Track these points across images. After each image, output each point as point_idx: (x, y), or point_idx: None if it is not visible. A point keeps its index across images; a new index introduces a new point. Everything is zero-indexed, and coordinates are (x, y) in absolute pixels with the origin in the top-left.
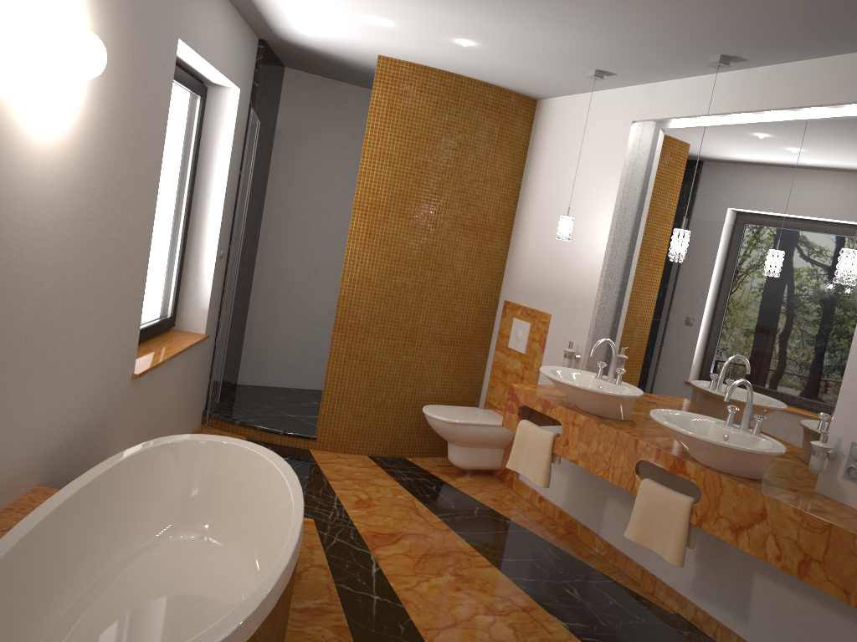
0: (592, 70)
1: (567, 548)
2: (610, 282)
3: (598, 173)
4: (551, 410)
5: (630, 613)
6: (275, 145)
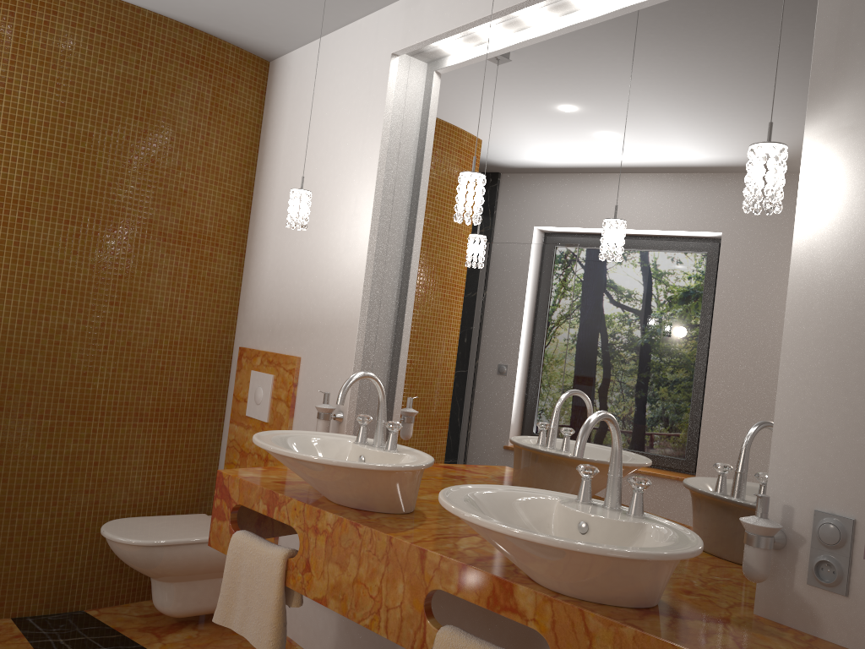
0: None
1: None
2: (381, 299)
3: (352, 138)
4: (280, 509)
5: None
6: None
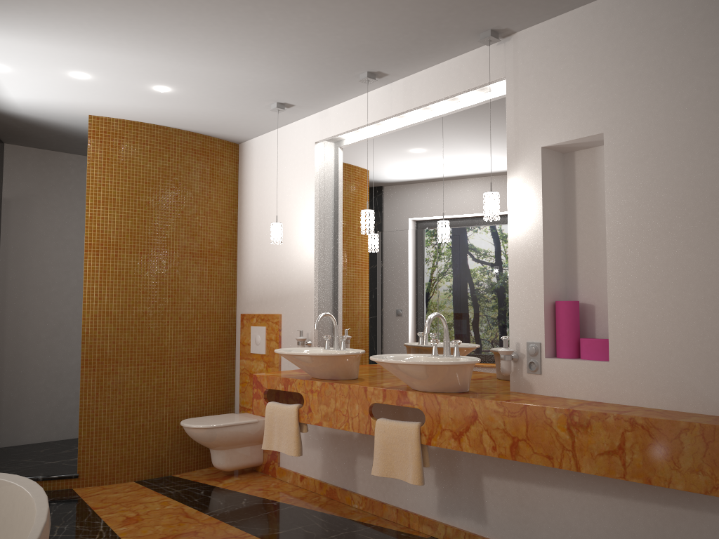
0: (274, 103)
1: (331, 511)
2: (324, 276)
3: (297, 189)
4: (291, 386)
5: None
6: (4, 213)
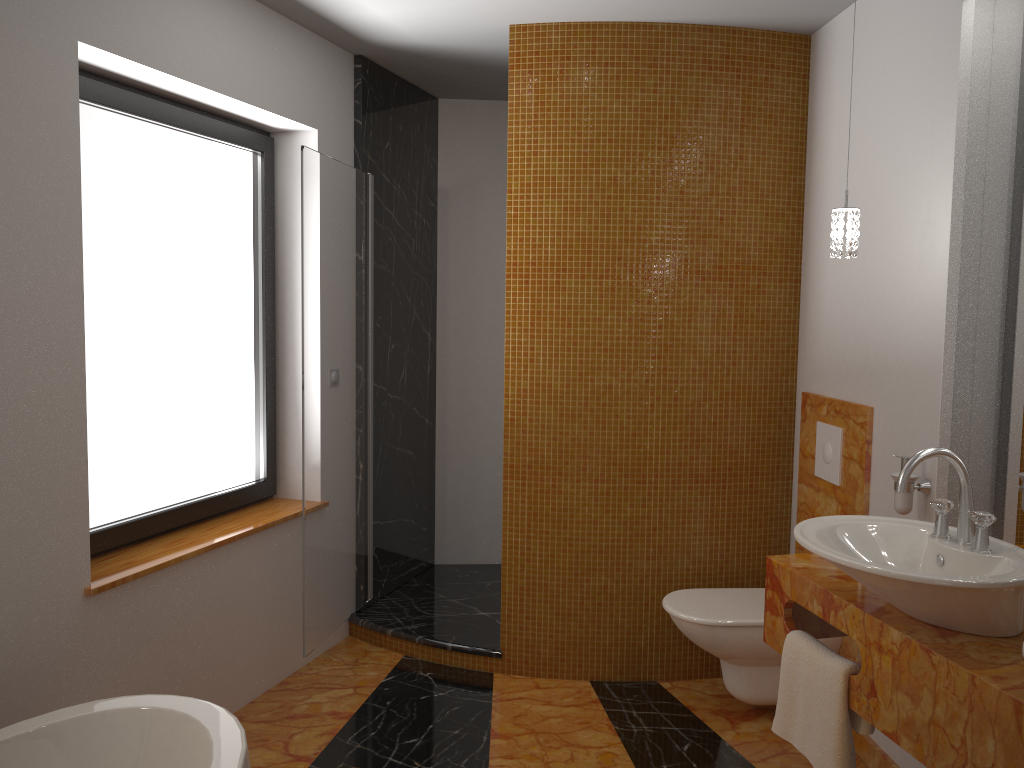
0: None
1: None
2: (976, 328)
3: (917, 119)
4: (836, 614)
5: None
6: (440, 211)
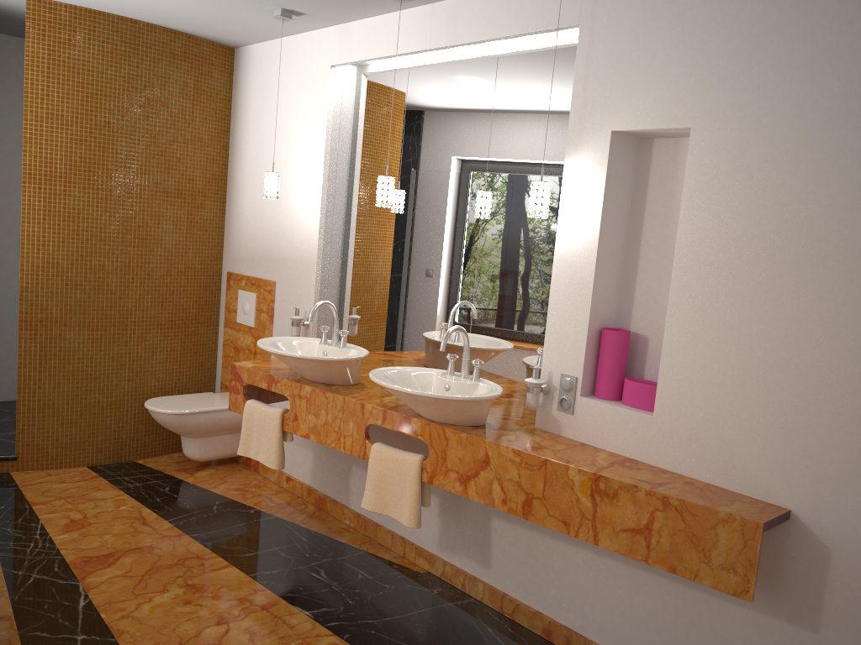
0: (278, 9)
1: (317, 527)
2: (331, 241)
3: (305, 124)
4: (276, 385)
5: (380, 583)
6: None
